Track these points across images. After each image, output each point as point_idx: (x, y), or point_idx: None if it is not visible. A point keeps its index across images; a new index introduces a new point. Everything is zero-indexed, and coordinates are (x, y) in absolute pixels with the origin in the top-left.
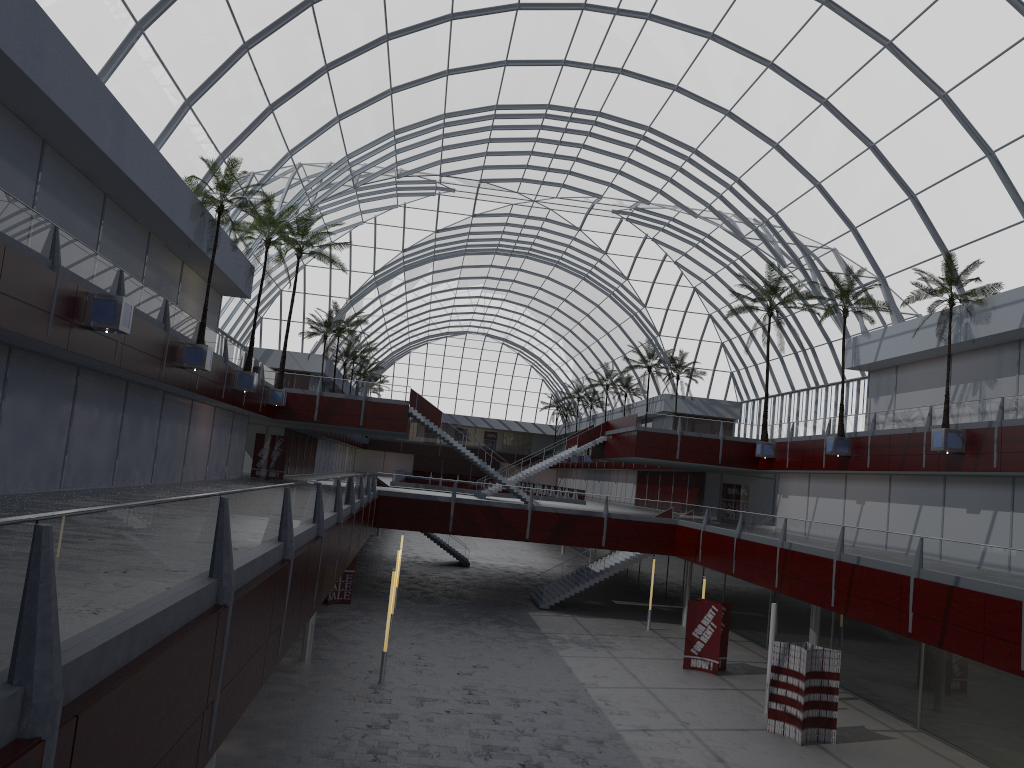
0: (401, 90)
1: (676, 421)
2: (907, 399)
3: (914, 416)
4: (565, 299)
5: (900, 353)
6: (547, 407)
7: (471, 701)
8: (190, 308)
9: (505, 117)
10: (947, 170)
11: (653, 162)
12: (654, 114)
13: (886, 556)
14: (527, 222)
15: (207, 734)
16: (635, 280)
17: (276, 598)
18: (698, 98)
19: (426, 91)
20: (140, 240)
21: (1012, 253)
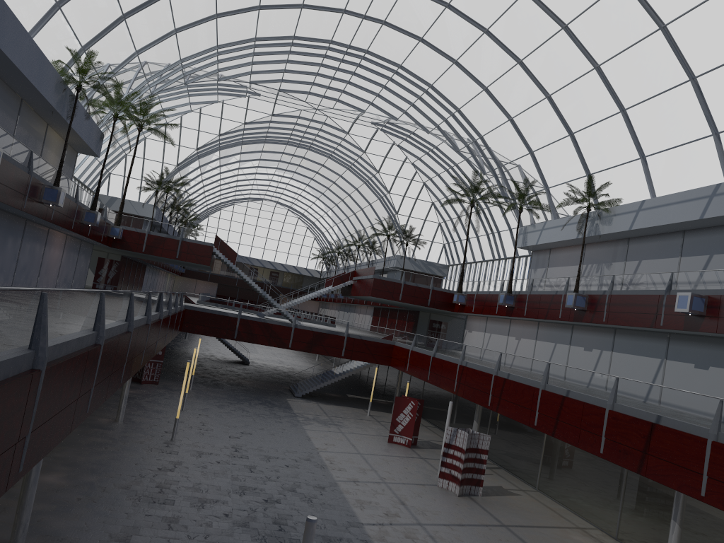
0: (224, 16)
1: (401, 274)
2: (555, 272)
3: (557, 283)
4: (334, 182)
5: (553, 240)
6: (316, 258)
7: (236, 456)
8: (51, 159)
9: (299, 46)
10: (595, 118)
11: (402, 91)
12: (405, 56)
13: (526, 374)
14: (311, 124)
15: (18, 460)
16: (384, 173)
17: (87, 370)
18: (436, 49)
19: (243, 19)
20: (14, 104)
21: (630, 179)
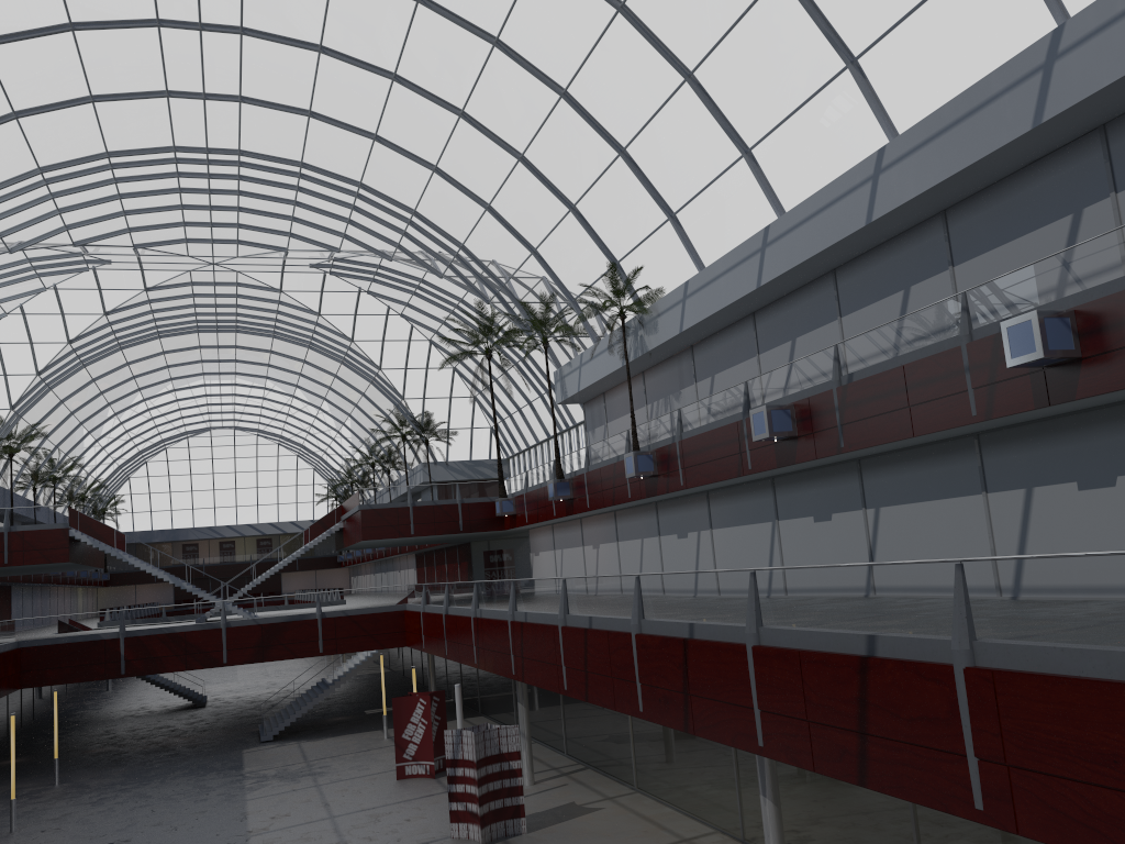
0: None
1: (406, 492)
2: (617, 427)
3: (617, 444)
4: (301, 373)
5: (596, 378)
6: (324, 499)
7: None
8: None
9: (126, 166)
10: (592, 174)
11: (324, 203)
12: (301, 146)
13: (545, 606)
14: (218, 290)
15: None
16: (362, 340)
17: None
18: (338, 123)
19: None
20: None
21: (668, 255)
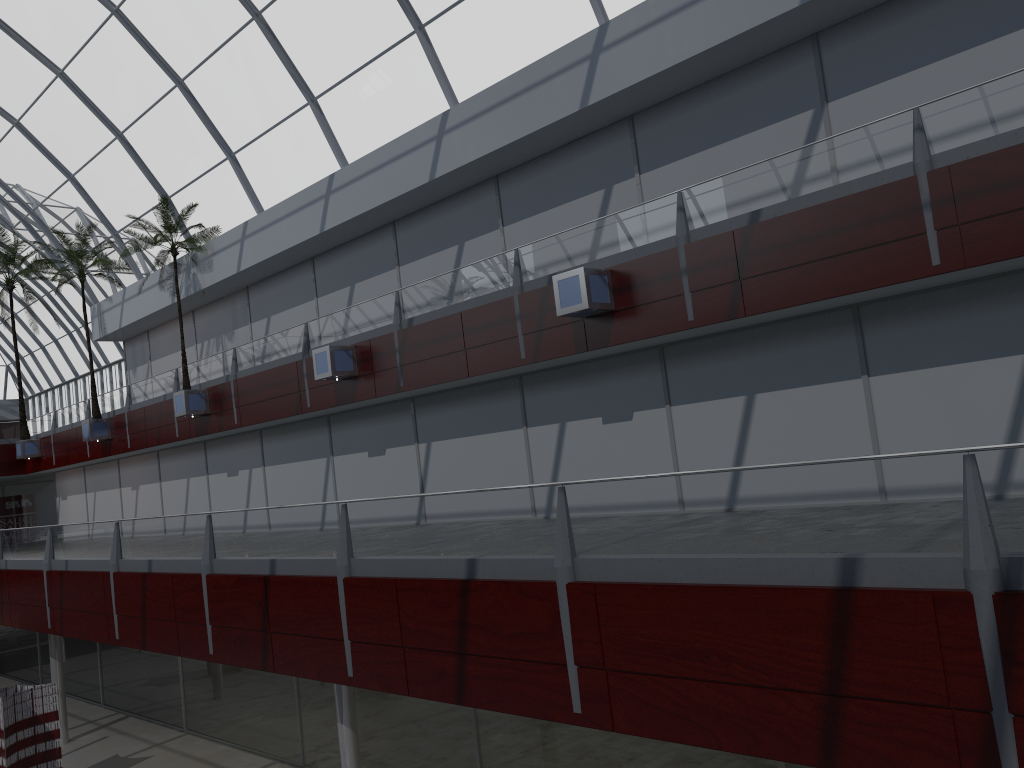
0: None
1: None
2: (162, 365)
3: (164, 382)
4: None
5: (142, 315)
6: None
7: None
8: None
9: None
10: (145, 102)
11: None
12: None
13: (92, 552)
14: None
15: None
16: None
17: None
18: None
19: None
20: None
21: (225, 194)
